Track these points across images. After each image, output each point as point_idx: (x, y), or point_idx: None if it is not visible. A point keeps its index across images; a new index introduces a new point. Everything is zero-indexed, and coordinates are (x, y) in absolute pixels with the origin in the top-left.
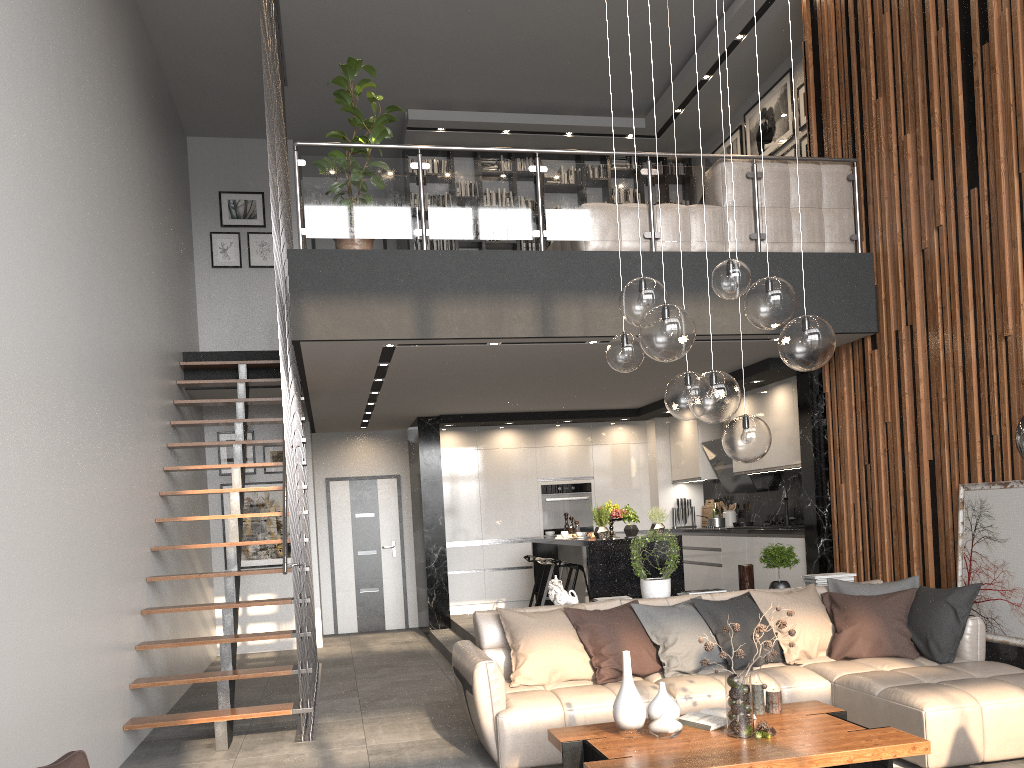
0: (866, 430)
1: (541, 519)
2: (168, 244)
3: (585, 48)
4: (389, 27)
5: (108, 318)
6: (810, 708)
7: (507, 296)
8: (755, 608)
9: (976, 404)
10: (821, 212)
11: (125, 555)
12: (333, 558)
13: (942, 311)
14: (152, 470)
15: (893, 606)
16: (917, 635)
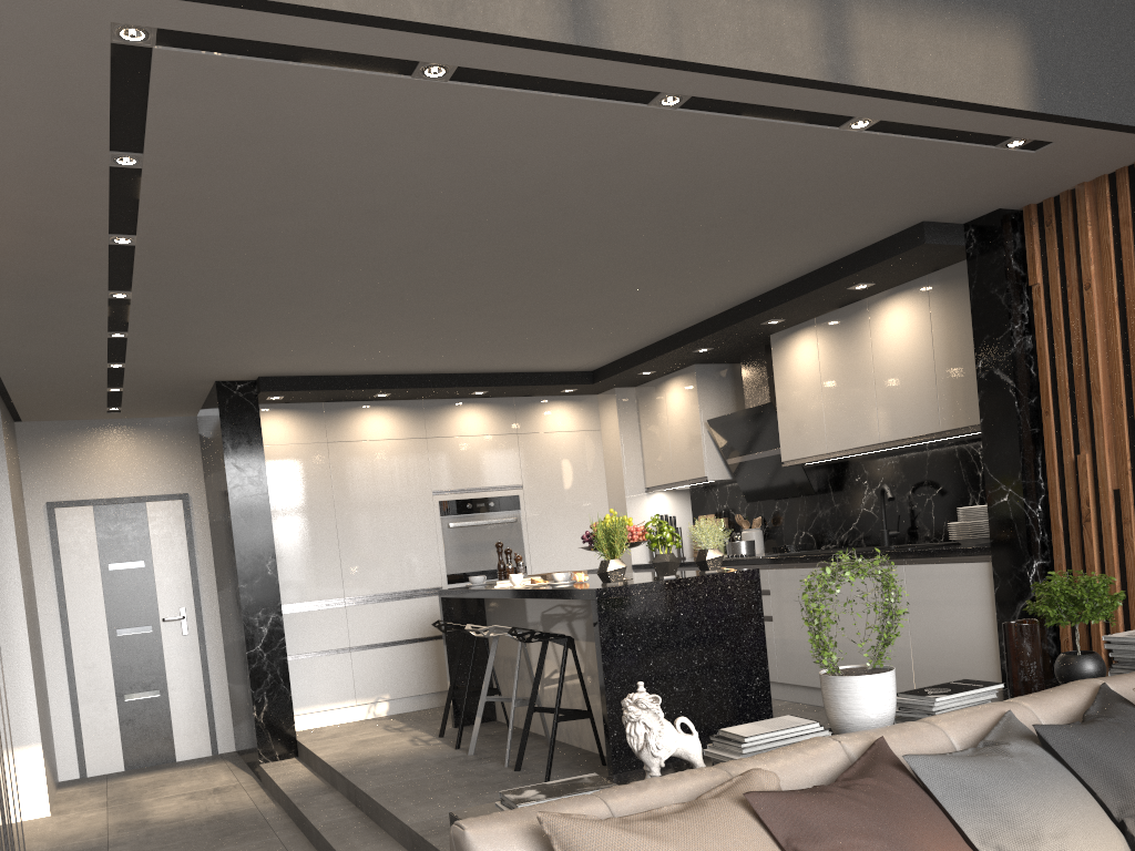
0: None
1: (442, 558)
2: None
3: None
4: None
5: None
6: None
7: None
8: None
9: None
10: None
11: None
12: (70, 645)
13: None
14: None
15: None
16: None
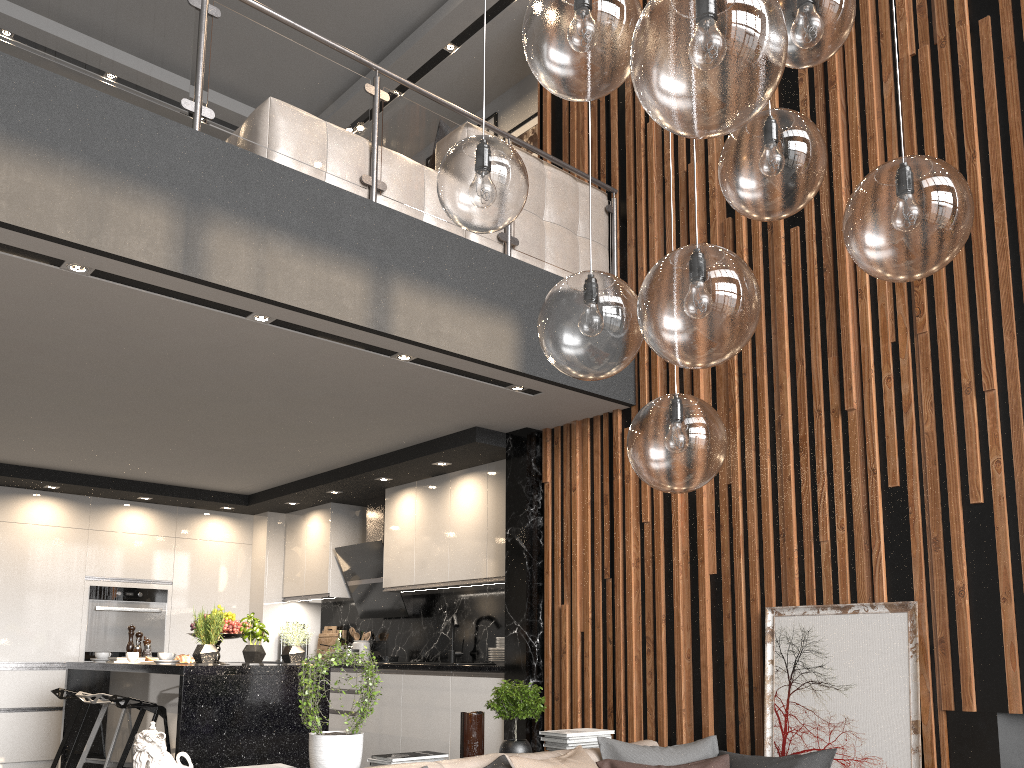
0: (609, 532)
1: (84, 636)
2: None
3: None
4: None
5: None
6: None
7: (122, 182)
8: None
9: (794, 500)
10: (579, 237)
11: None
12: None
13: (739, 379)
14: None
15: None
16: None
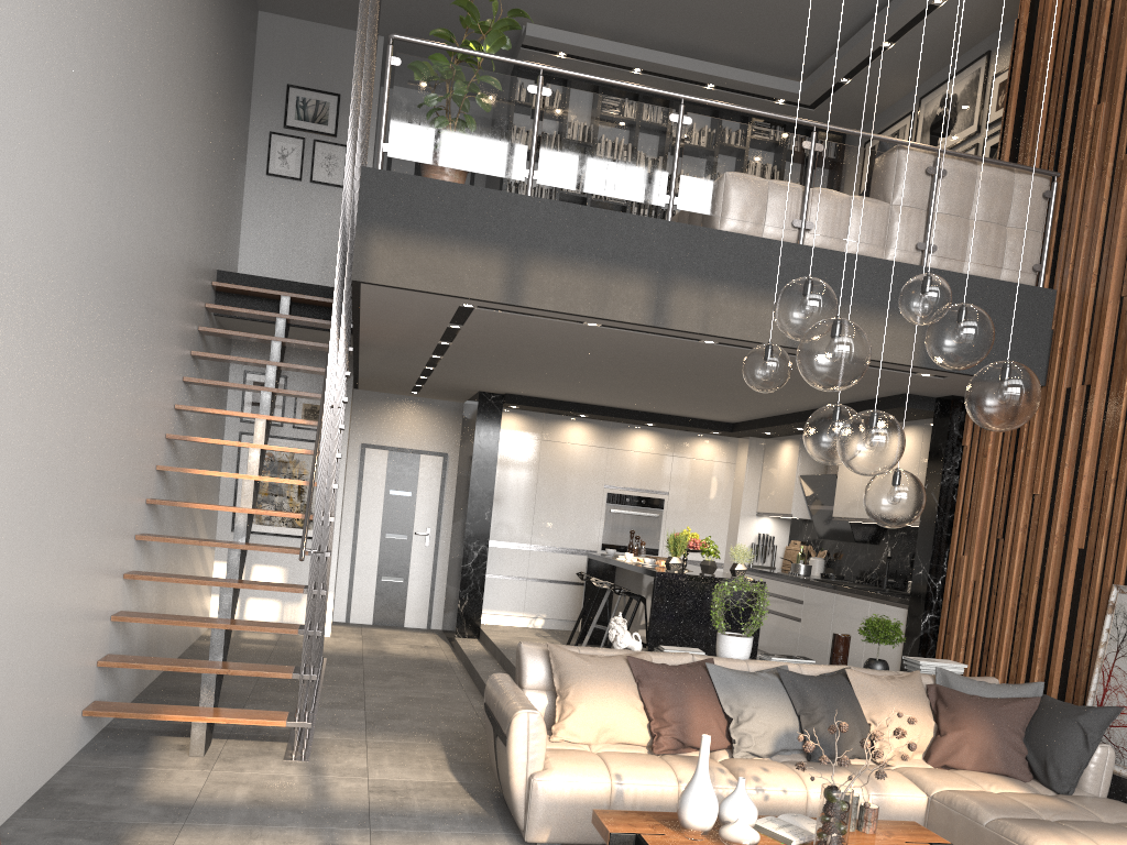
0: (1007, 499)
1: (601, 531)
2: (218, 137)
3: None
4: None
5: (131, 215)
6: (909, 832)
7: (618, 269)
8: (849, 691)
9: None
10: (1005, 231)
11: (113, 507)
12: (357, 536)
13: None
14: (160, 407)
15: (1011, 715)
16: (1034, 754)
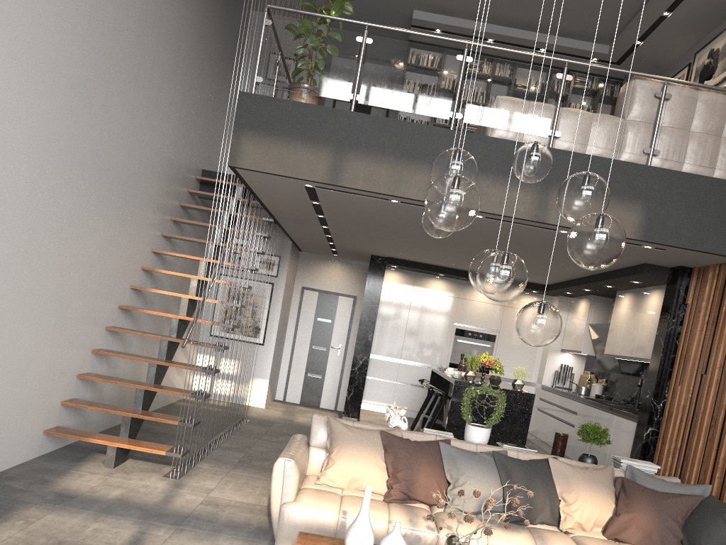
0: (710, 344)
1: (449, 354)
2: (204, 85)
3: None
4: None
5: (102, 123)
6: None
7: (410, 162)
8: (547, 474)
9: None
10: (719, 140)
11: (80, 305)
12: (294, 346)
13: None
14: (136, 249)
15: (674, 507)
16: (687, 539)
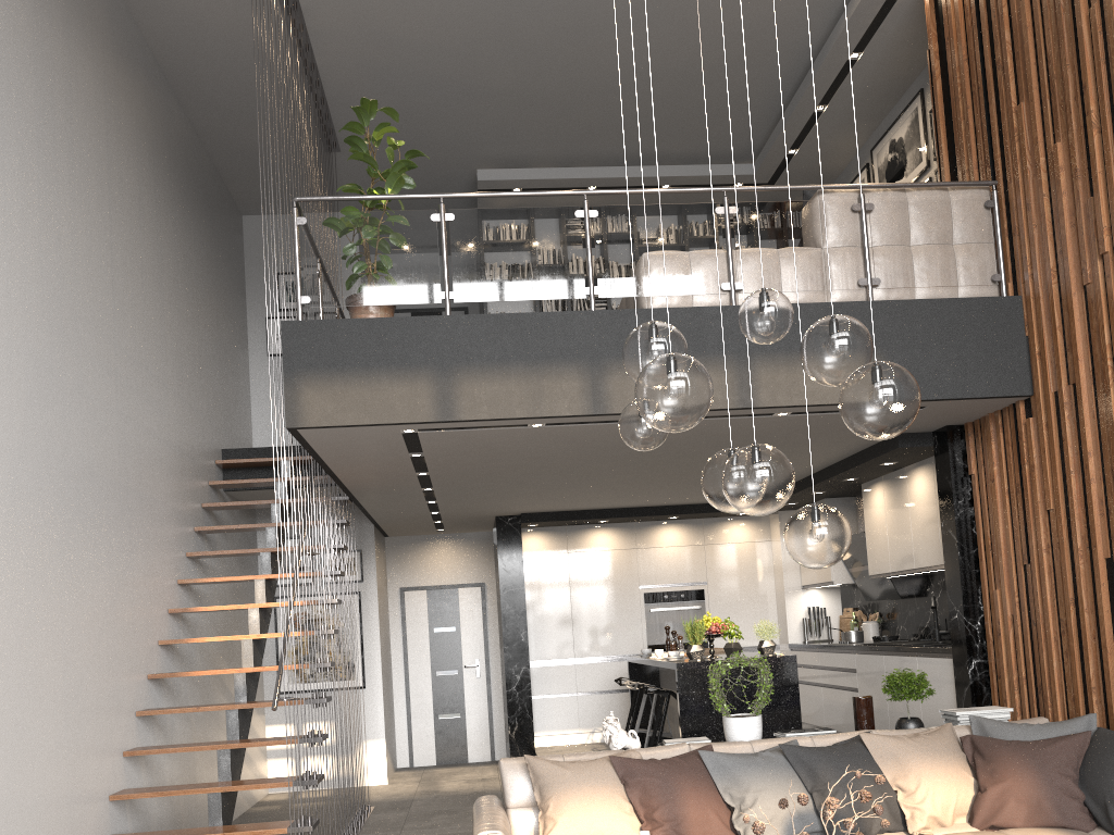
0: (1023, 520)
1: (644, 633)
2: (202, 329)
3: (672, 84)
4: (441, 75)
5: (81, 409)
6: None
7: (548, 367)
8: (867, 757)
9: None
10: (951, 248)
11: (96, 687)
12: (408, 679)
13: (1113, 363)
14: (156, 584)
15: (1058, 757)
16: (1092, 798)
